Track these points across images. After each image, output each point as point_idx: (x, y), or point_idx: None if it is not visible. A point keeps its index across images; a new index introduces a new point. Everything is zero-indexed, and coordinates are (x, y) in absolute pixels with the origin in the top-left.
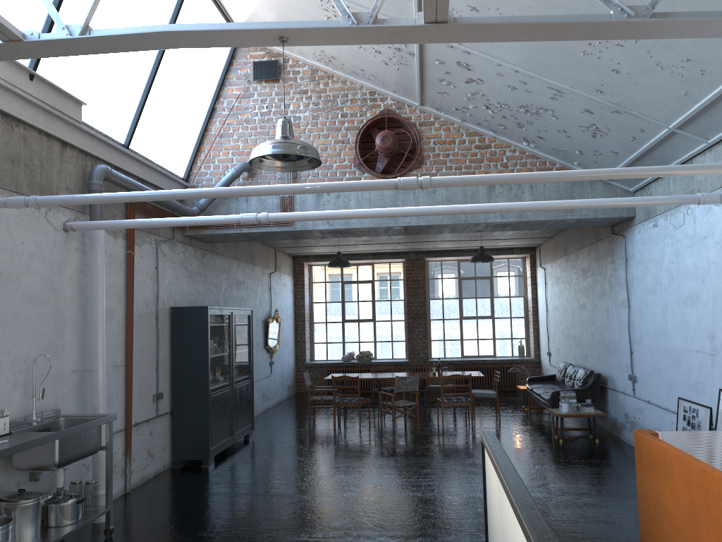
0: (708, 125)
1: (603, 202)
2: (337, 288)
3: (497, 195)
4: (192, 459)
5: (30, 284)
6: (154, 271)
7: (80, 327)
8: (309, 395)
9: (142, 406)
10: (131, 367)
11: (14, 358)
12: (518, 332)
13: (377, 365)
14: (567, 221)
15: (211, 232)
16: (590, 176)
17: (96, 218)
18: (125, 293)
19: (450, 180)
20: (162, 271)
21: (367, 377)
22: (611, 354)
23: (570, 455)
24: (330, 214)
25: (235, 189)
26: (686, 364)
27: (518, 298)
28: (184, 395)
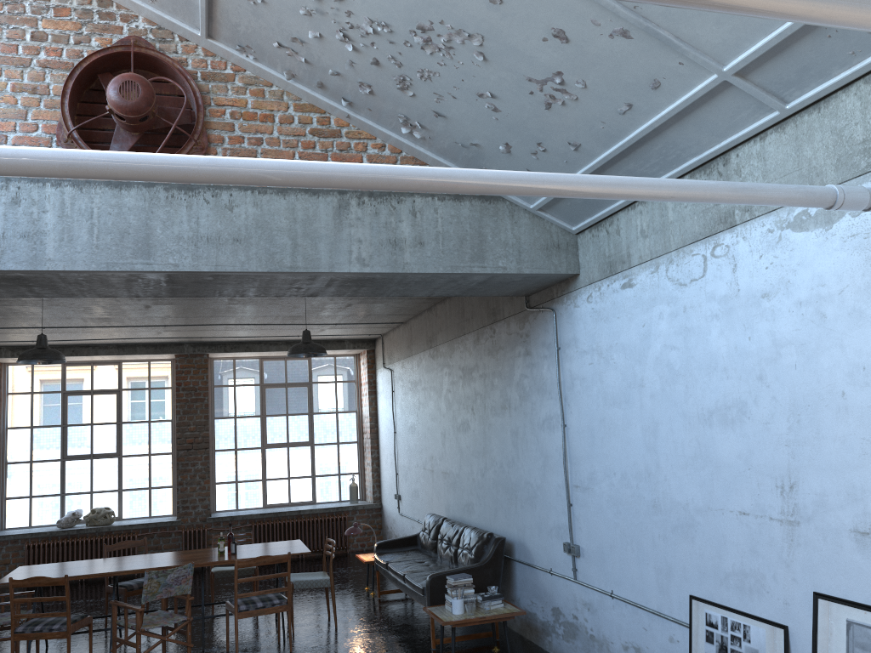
0: (808, 62)
1: (658, 186)
2: (54, 402)
3: (353, 223)
4: None
5: None
6: None
7: None
8: None
9: None
10: None
11: None
12: (349, 464)
13: (122, 530)
14: (472, 278)
15: None
16: (811, 2)
17: None
18: None
19: None
20: None
21: (90, 571)
22: (523, 505)
23: None
24: None
25: None
26: (711, 535)
27: (349, 413)
28: None
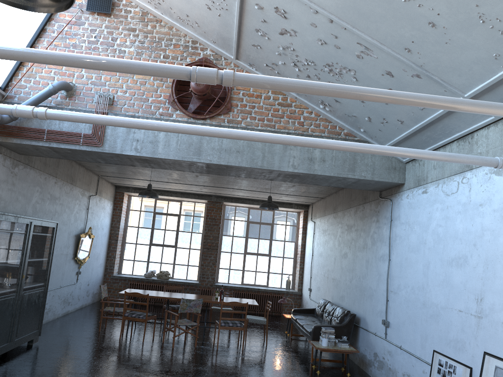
0: None
1: (407, 152)
2: (149, 217)
3: (292, 148)
4: None
5: None
6: None
7: None
8: (102, 306)
9: None
10: None
11: None
12: (287, 269)
13: (173, 283)
14: (348, 180)
15: (19, 142)
16: (424, 102)
17: None
18: None
19: (259, 79)
20: None
21: (158, 295)
22: (367, 299)
23: None
24: (119, 120)
25: None
26: (446, 320)
27: (291, 242)
28: None
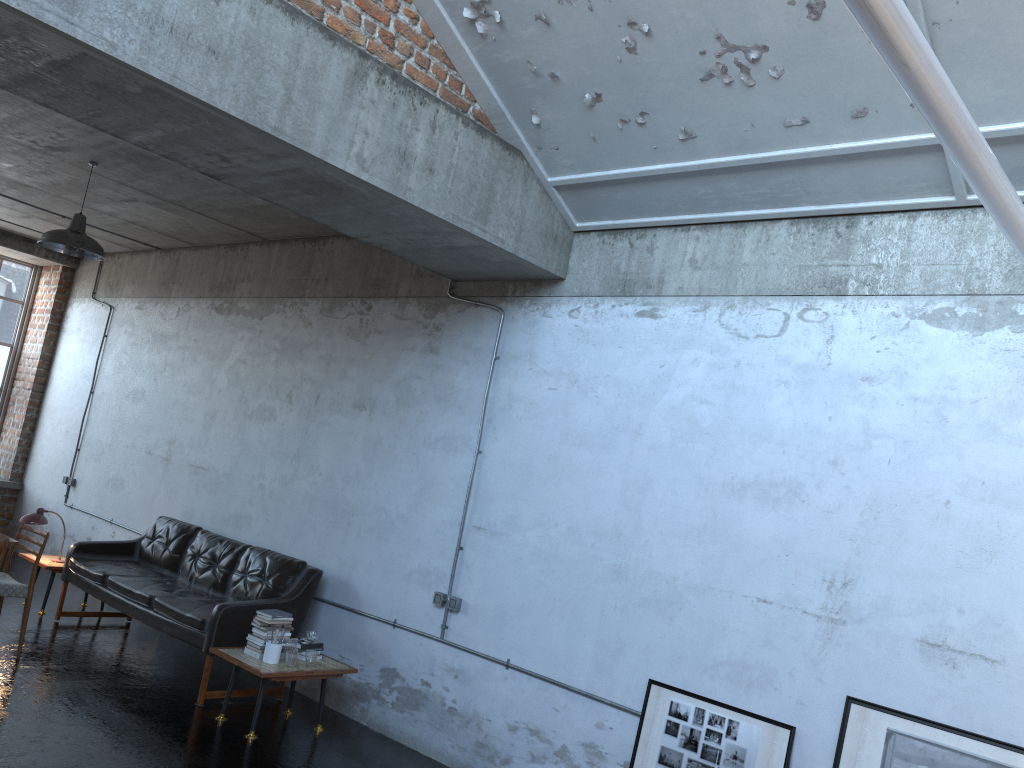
0: None
1: None
2: None
3: (365, 105)
4: None
5: None
6: None
7: None
8: None
9: None
10: None
11: None
12: None
13: None
14: (454, 238)
15: None
16: None
17: None
18: None
19: None
20: None
21: None
22: (361, 535)
23: None
24: None
25: None
26: (703, 617)
27: None
28: None
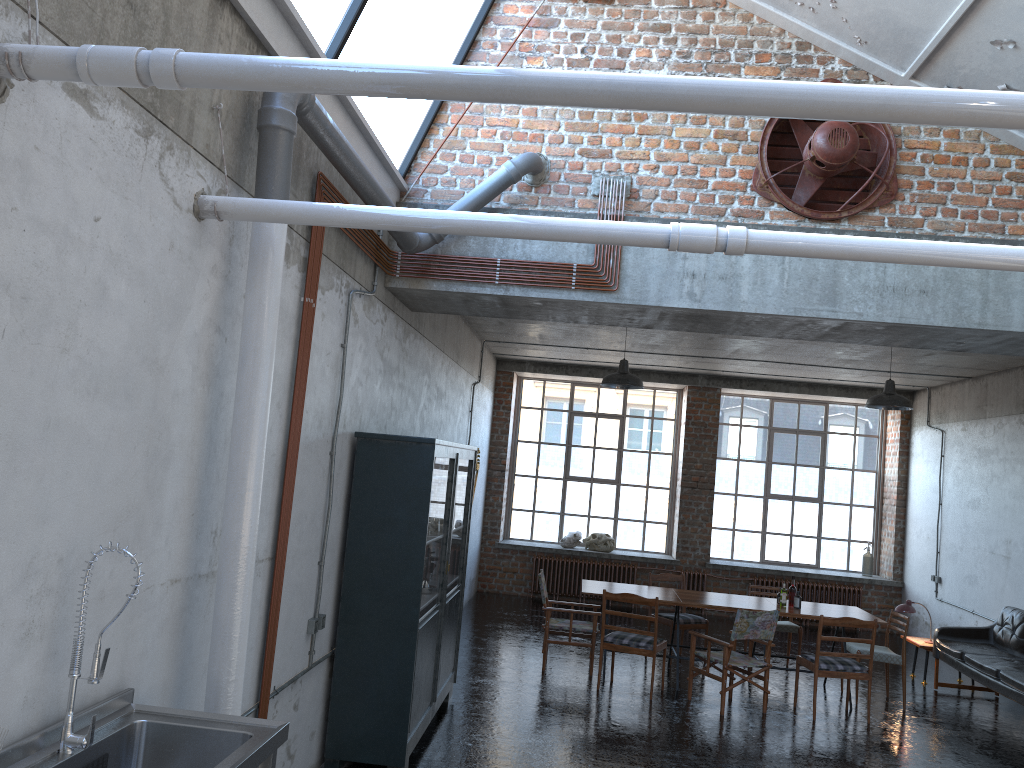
0: None
1: None
2: (561, 421)
3: None
4: (366, 761)
5: (101, 340)
6: (338, 352)
7: (199, 468)
8: (547, 618)
9: (288, 648)
10: (282, 563)
11: (32, 553)
12: (861, 530)
13: (621, 560)
14: None
15: (444, 287)
16: None
17: (274, 198)
18: (290, 393)
19: None
20: (349, 354)
21: (662, 598)
22: None
23: None
24: (922, 248)
25: (874, 92)
26: None
27: (867, 473)
28: (364, 622)
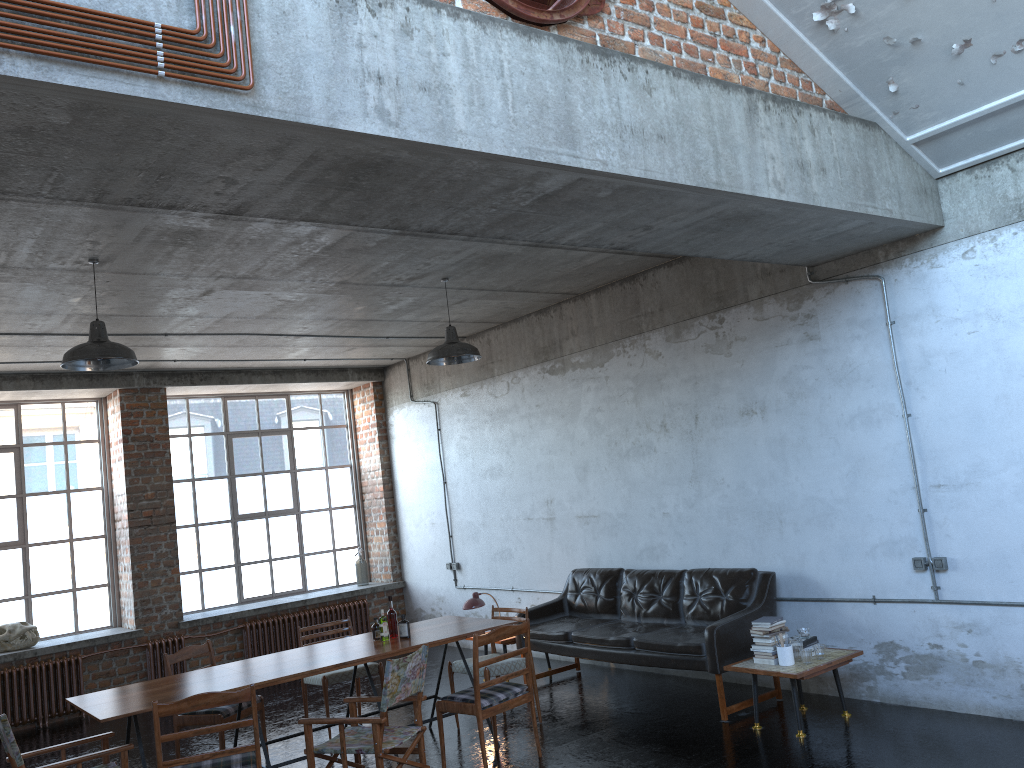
0: None
1: None
2: None
3: (764, 134)
4: None
5: None
6: None
7: None
8: None
9: None
10: None
11: None
12: (345, 535)
13: (54, 653)
14: (843, 225)
15: None
16: None
17: None
18: None
19: None
20: None
21: (234, 683)
22: (799, 528)
23: (934, 764)
24: None
25: None
26: None
27: (342, 469)
28: None
